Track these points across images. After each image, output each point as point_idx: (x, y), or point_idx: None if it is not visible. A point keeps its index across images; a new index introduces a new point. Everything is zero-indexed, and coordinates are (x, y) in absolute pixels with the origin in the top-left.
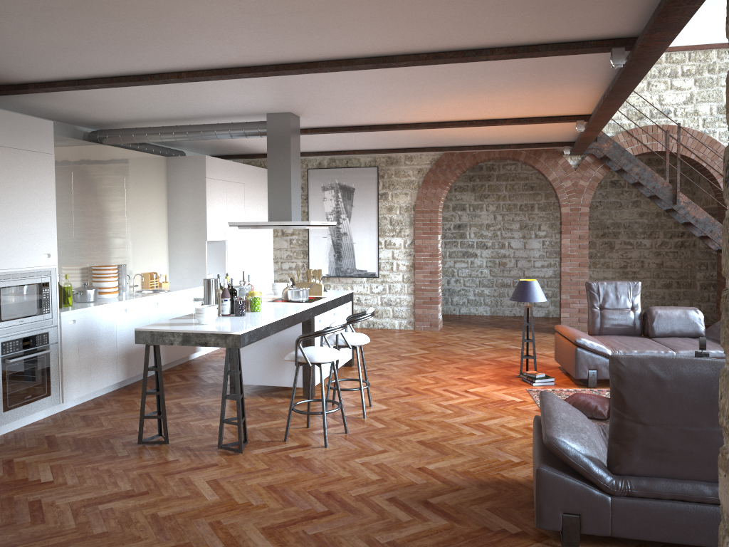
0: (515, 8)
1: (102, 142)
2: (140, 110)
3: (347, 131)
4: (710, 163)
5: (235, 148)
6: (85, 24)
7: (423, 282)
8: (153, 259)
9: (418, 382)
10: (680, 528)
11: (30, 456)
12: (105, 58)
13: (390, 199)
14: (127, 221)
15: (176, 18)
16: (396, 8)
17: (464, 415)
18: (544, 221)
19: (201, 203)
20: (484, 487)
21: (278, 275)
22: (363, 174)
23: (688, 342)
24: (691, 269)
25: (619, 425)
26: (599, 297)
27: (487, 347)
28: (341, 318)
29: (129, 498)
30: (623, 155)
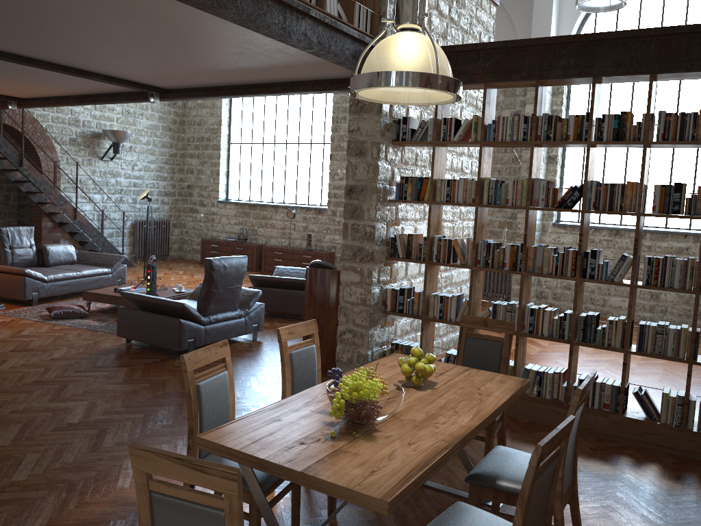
0: (158, 72)
1: None
2: None
3: None
4: (32, 136)
5: None
6: None
7: None
8: None
9: None
10: (226, 332)
11: None
12: None
13: None
14: None
15: None
16: (115, 56)
17: None
18: None
19: None
20: (107, 354)
21: None
22: None
23: (77, 267)
24: None
25: (208, 291)
26: (9, 239)
27: None
28: None
29: None
30: None
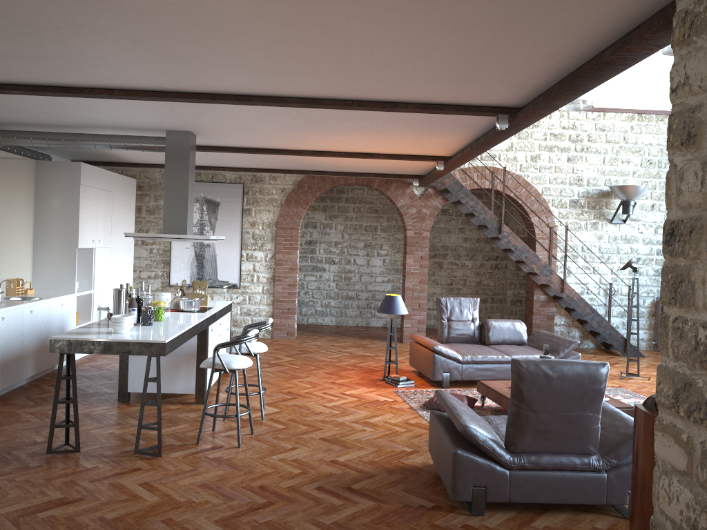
0: (443, 78)
1: None
2: (35, 115)
3: (234, 151)
4: (525, 201)
5: (105, 156)
6: (52, 42)
7: (282, 294)
8: (18, 265)
9: (297, 387)
10: (558, 491)
11: None
12: (44, 70)
13: (253, 215)
14: None
15: (151, 49)
16: (351, 66)
17: (350, 414)
18: (385, 242)
19: (74, 209)
20: (392, 473)
21: (136, 284)
22: (229, 189)
23: (516, 349)
24: (503, 287)
25: (516, 413)
26: (447, 310)
27: (345, 354)
28: (224, 327)
29: (66, 505)
30: (461, 190)
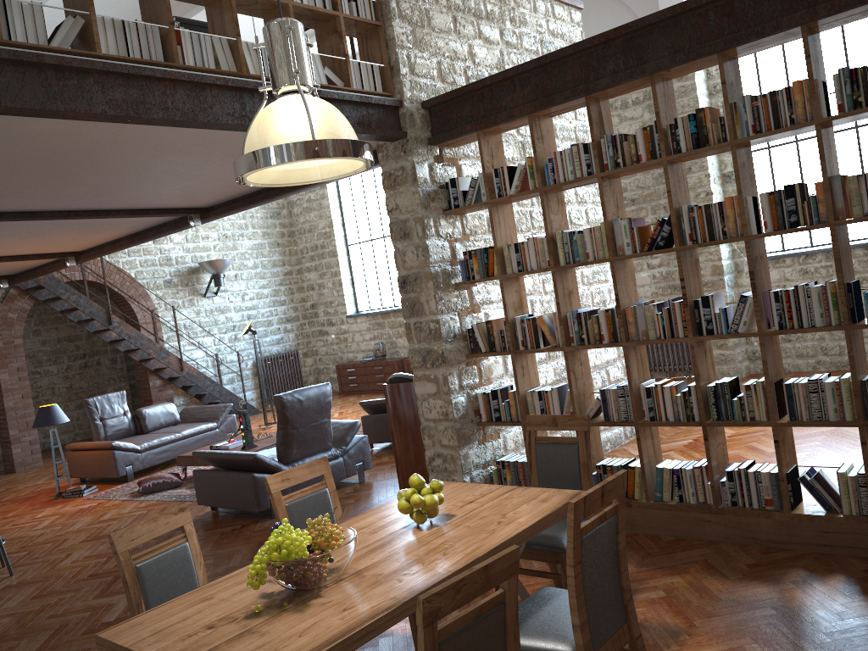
0: (176, 192)
1: None
2: None
3: None
4: (121, 288)
5: None
6: None
7: None
8: None
9: None
10: (319, 479)
11: None
12: None
13: None
14: None
15: None
16: (113, 188)
17: (76, 523)
18: None
19: None
20: None
21: None
22: None
23: (178, 427)
24: (98, 386)
25: (285, 434)
26: (98, 410)
27: None
28: None
29: None
30: (60, 285)
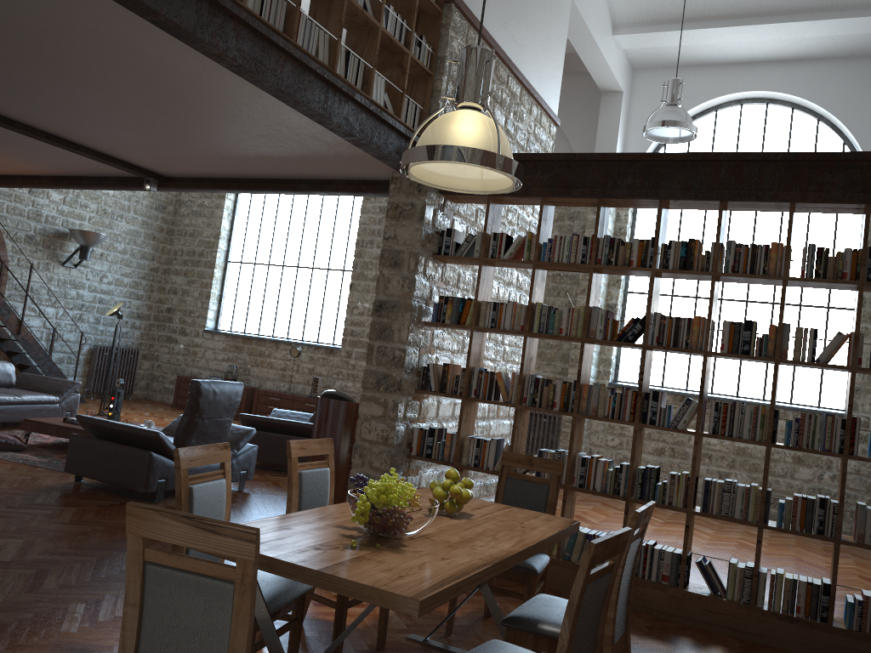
0: (163, 152)
1: None
2: None
3: None
4: None
5: None
6: None
7: None
8: None
9: None
10: None
11: None
12: None
13: None
14: None
15: None
16: (116, 126)
17: None
18: None
19: None
20: (49, 491)
21: None
22: None
23: (15, 391)
24: None
25: (191, 421)
26: None
27: None
28: None
29: None
30: None
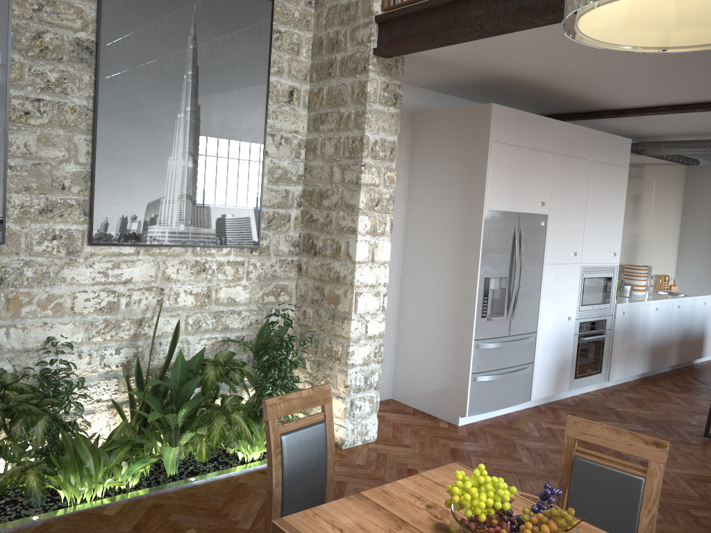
0: None
1: (642, 153)
2: (701, 126)
3: None
4: None
5: None
6: None
7: None
8: (664, 262)
9: None
10: None
11: (607, 421)
12: None
13: None
14: (650, 226)
15: None
16: None
17: None
18: None
19: None
20: None
21: None
22: None
23: None
24: None
25: None
26: None
27: None
28: None
29: None
30: None
